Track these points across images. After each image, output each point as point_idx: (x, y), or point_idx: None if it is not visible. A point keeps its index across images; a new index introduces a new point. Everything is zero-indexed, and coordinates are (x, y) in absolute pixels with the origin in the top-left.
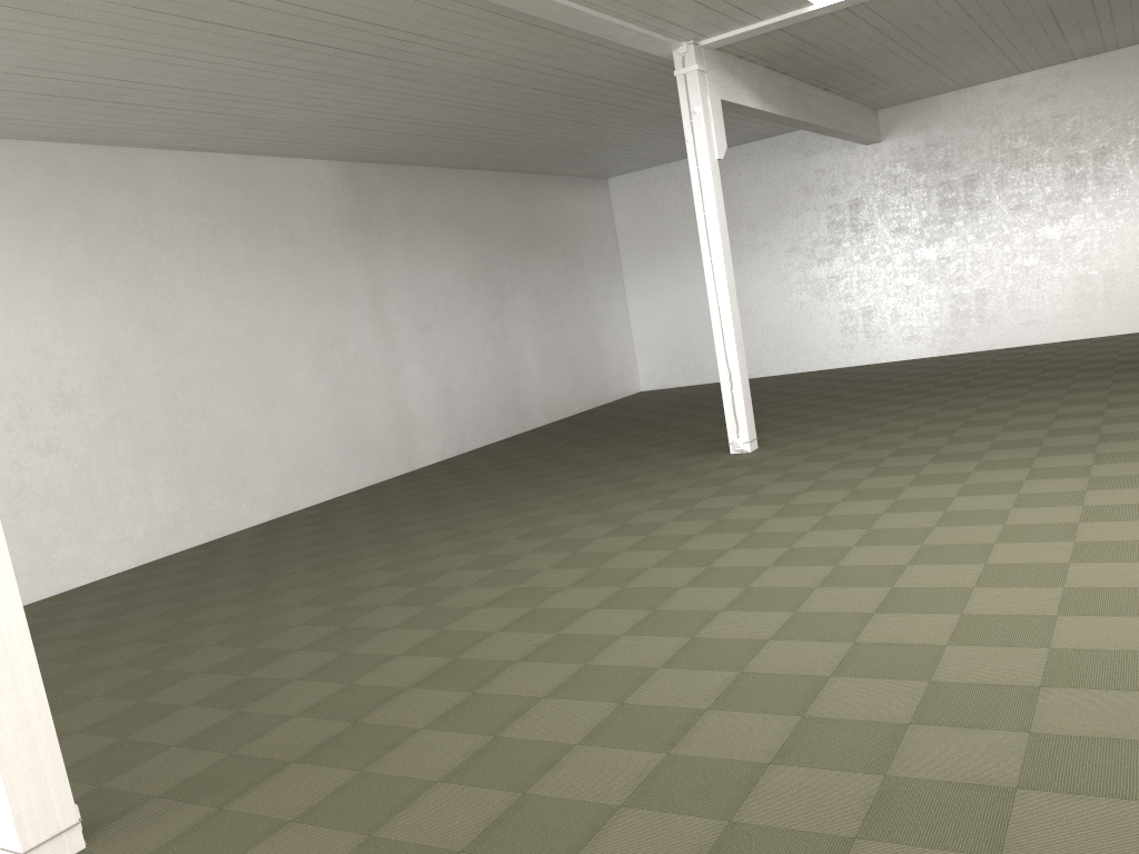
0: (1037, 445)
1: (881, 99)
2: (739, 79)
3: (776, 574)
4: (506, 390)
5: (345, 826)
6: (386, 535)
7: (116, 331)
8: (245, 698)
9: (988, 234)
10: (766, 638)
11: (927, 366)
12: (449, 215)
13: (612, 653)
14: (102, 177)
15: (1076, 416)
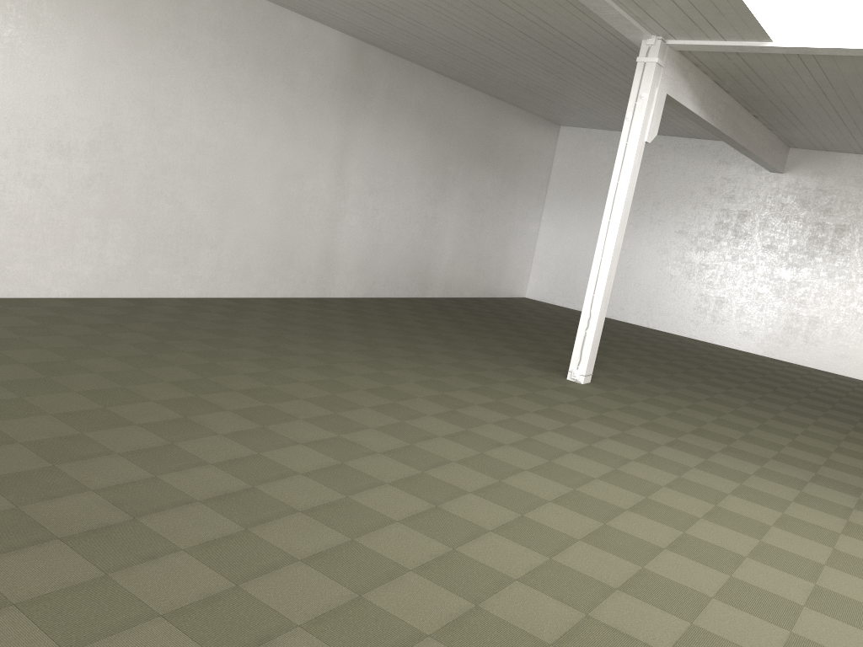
0: (813, 470)
1: (796, 140)
2: (688, 83)
3: (552, 512)
4: (420, 261)
5: (53, 632)
6: (270, 346)
7: (120, 108)
8: (66, 455)
9: (838, 276)
10: (514, 577)
11: (749, 361)
12: (425, 110)
13: (380, 537)
14: None
15: (853, 455)
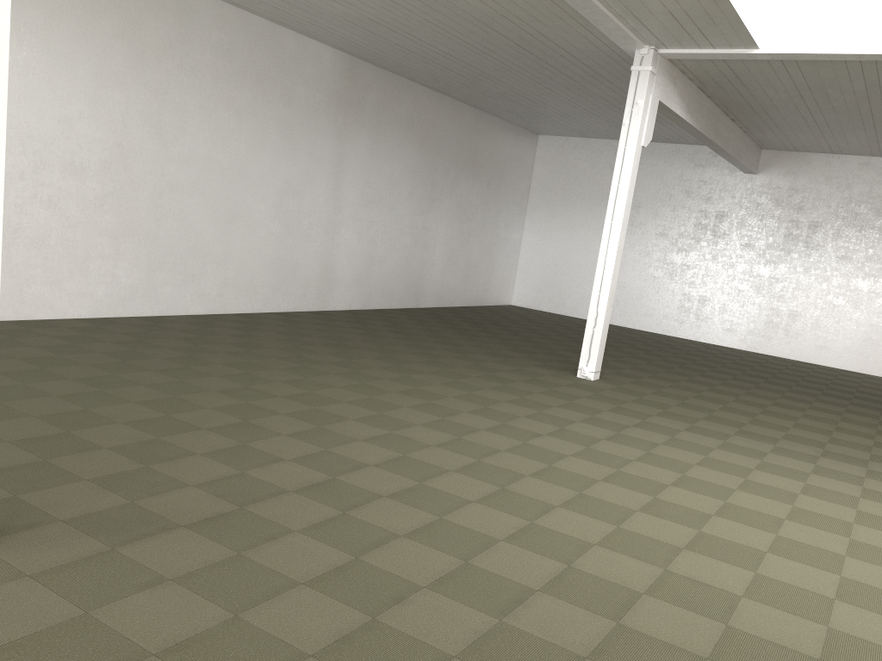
0: (821, 447)
1: (769, 141)
2: (676, 89)
3: (605, 489)
4: (413, 272)
5: (216, 600)
6: (294, 356)
7: (130, 128)
8: (153, 457)
9: (814, 270)
10: (593, 543)
11: (736, 355)
12: (413, 123)
13: (463, 514)
14: (157, 2)
15: (852, 433)
